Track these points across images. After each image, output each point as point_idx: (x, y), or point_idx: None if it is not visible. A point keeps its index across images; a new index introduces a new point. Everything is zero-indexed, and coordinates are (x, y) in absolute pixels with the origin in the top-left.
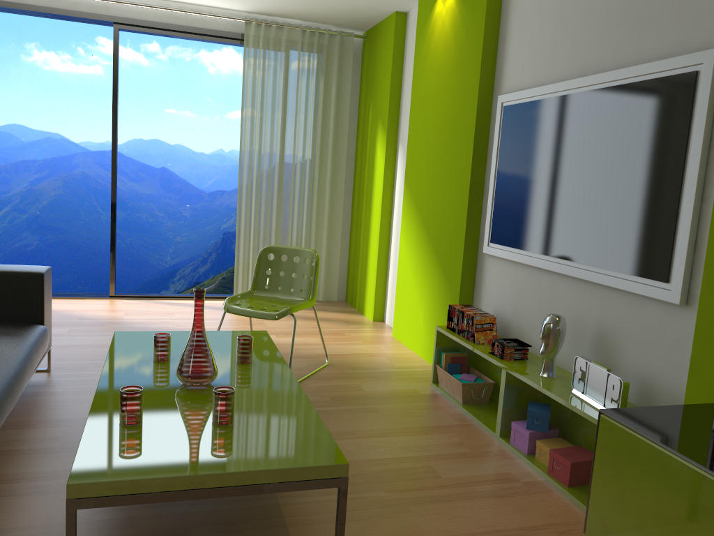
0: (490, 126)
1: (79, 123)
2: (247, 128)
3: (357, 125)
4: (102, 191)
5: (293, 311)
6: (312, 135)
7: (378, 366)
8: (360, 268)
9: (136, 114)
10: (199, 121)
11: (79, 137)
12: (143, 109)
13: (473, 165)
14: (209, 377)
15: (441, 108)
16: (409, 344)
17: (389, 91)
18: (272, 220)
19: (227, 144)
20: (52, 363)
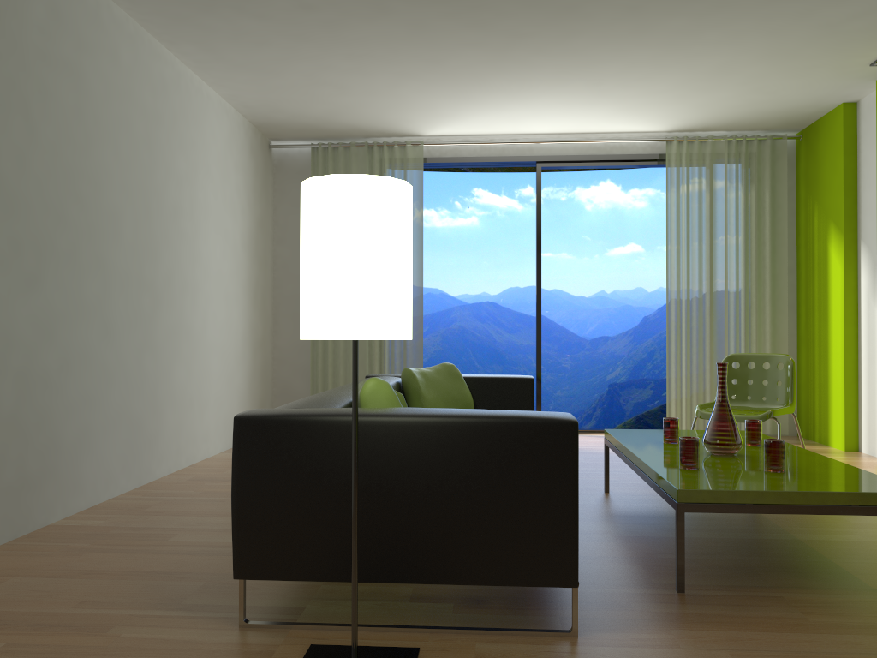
0: None
1: (456, 276)
2: (672, 247)
3: (796, 234)
4: (478, 345)
5: (776, 414)
6: (745, 249)
7: None
8: (818, 392)
9: (511, 262)
10: (577, 262)
11: (456, 291)
12: (519, 255)
13: None
14: (738, 445)
15: None
16: None
17: (842, 188)
18: (705, 343)
19: (609, 285)
20: None
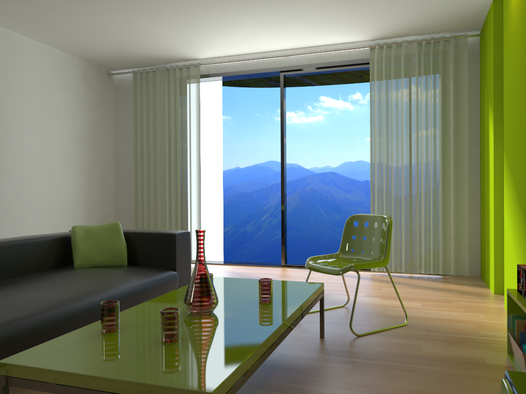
0: None
1: (309, 155)
2: (375, 129)
3: (480, 114)
4: (324, 200)
5: (357, 268)
6: (432, 128)
7: (460, 331)
8: (486, 243)
9: (346, 144)
10: None
11: (309, 165)
12: (351, 140)
13: None
14: (203, 306)
15: (519, 67)
16: None
17: (492, 72)
18: (402, 203)
19: None
20: None
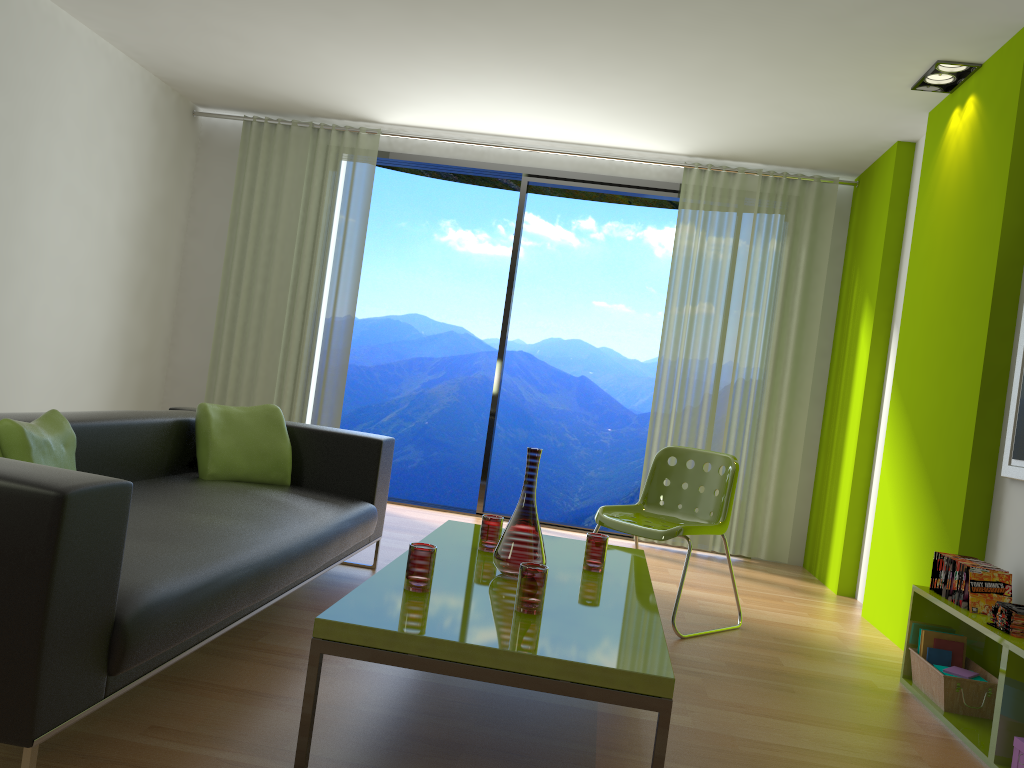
0: (1021, 282)
1: (487, 315)
2: (674, 304)
3: (837, 307)
4: (503, 402)
5: (689, 533)
6: (765, 317)
7: (820, 644)
8: (826, 514)
9: (556, 307)
10: (636, 317)
11: (485, 333)
12: (566, 300)
13: (990, 339)
14: None
15: (948, 263)
16: (884, 627)
17: (881, 252)
18: (699, 432)
19: None
20: (381, 562)
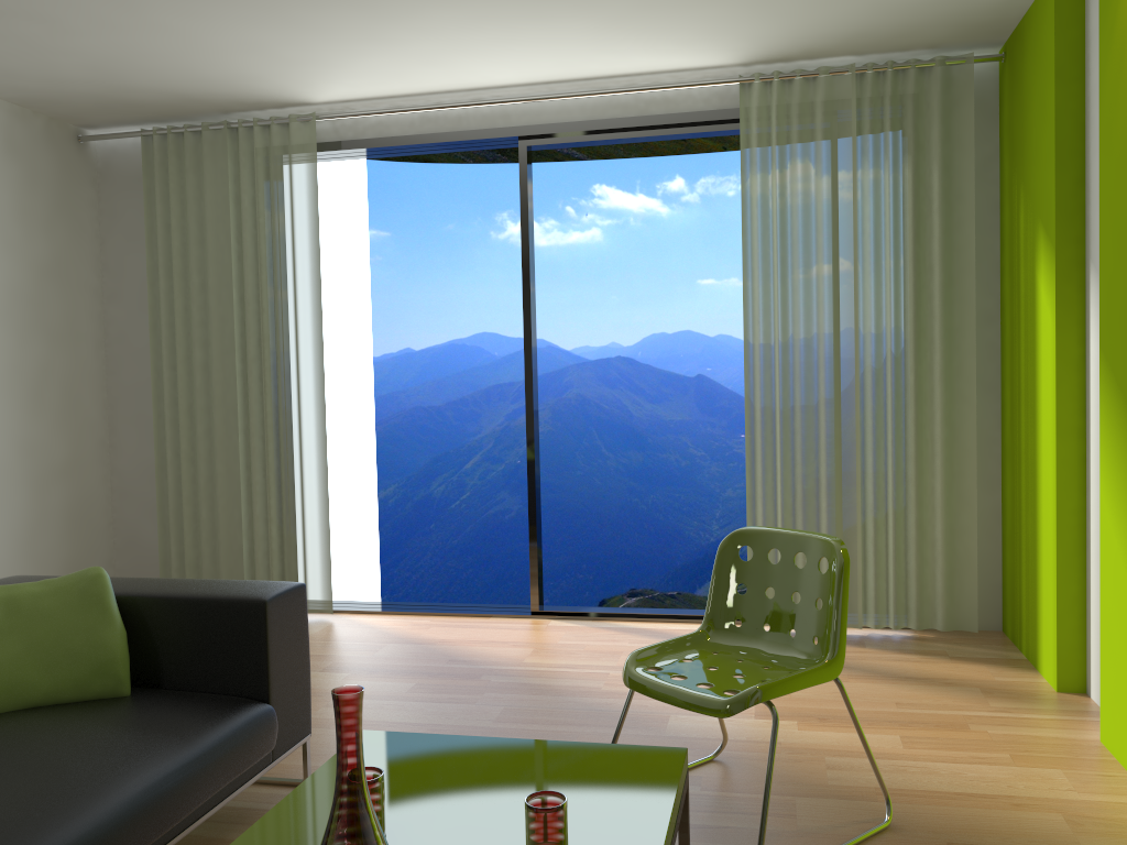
0: None
1: (570, 319)
2: (755, 283)
3: (1000, 247)
4: (607, 422)
5: (770, 696)
6: (892, 281)
7: (1032, 844)
8: (1025, 560)
9: (653, 295)
10: None
11: (571, 342)
12: (665, 285)
13: None
14: None
15: None
16: None
17: (1053, 153)
18: (820, 461)
19: None
20: None
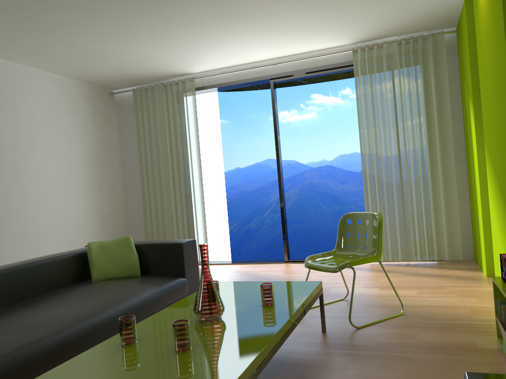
0: None
1: (305, 151)
2: (363, 127)
3: (462, 105)
4: (323, 193)
5: (352, 265)
6: (418, 122)
7: (453, 317)
8: (476, 228)
9: (339, 138)
10: None
11: (305, 160)
12: (344, 133)
13: None
14: (211, 314)
15: (491, 65)
16: None
17: (469, 68)
18: (394, 195)
19: None
20: None
